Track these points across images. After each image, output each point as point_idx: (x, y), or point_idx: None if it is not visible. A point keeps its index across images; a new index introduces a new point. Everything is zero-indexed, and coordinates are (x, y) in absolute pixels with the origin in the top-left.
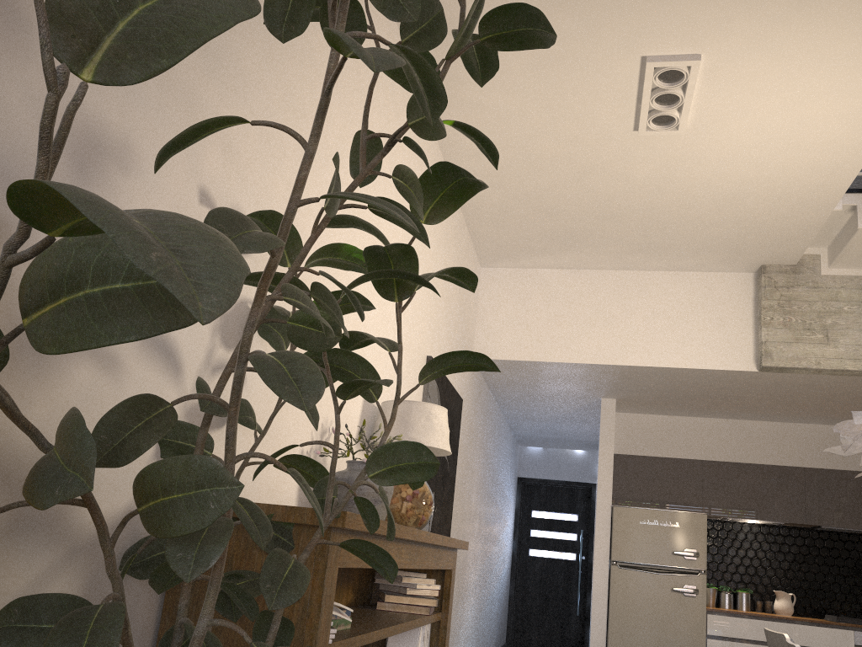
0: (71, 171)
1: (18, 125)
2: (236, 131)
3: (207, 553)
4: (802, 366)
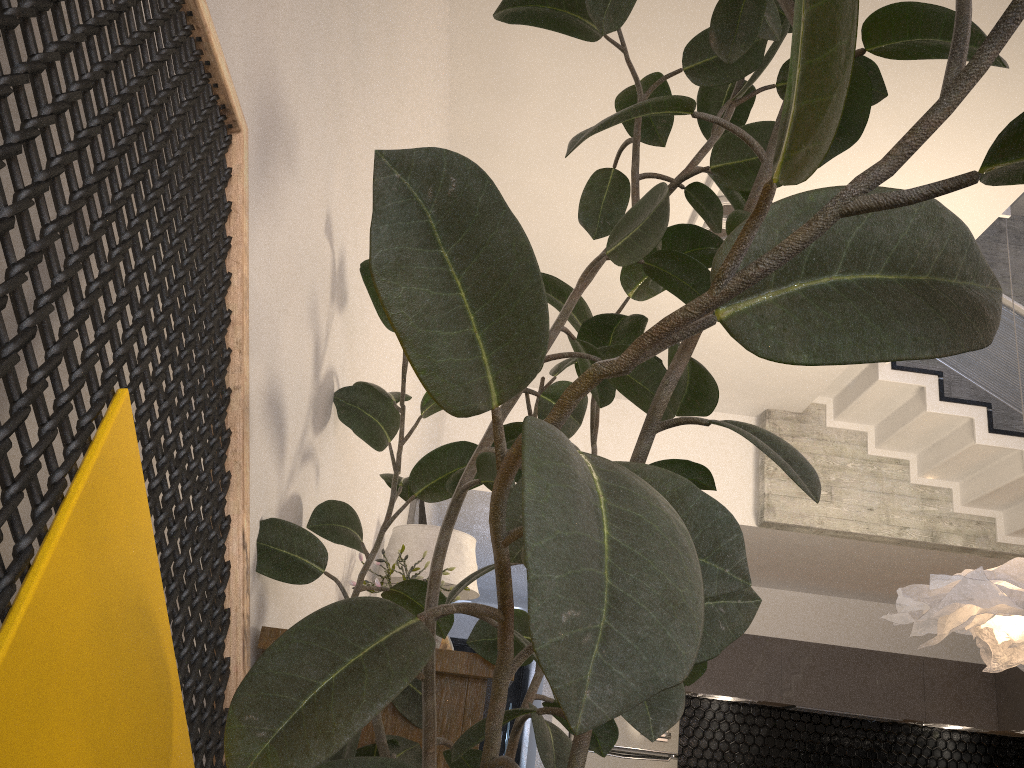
0: (256, 151)
1: (232, 70)
2: (356, 149)
3: (666, 699)
4: (805, 525)
